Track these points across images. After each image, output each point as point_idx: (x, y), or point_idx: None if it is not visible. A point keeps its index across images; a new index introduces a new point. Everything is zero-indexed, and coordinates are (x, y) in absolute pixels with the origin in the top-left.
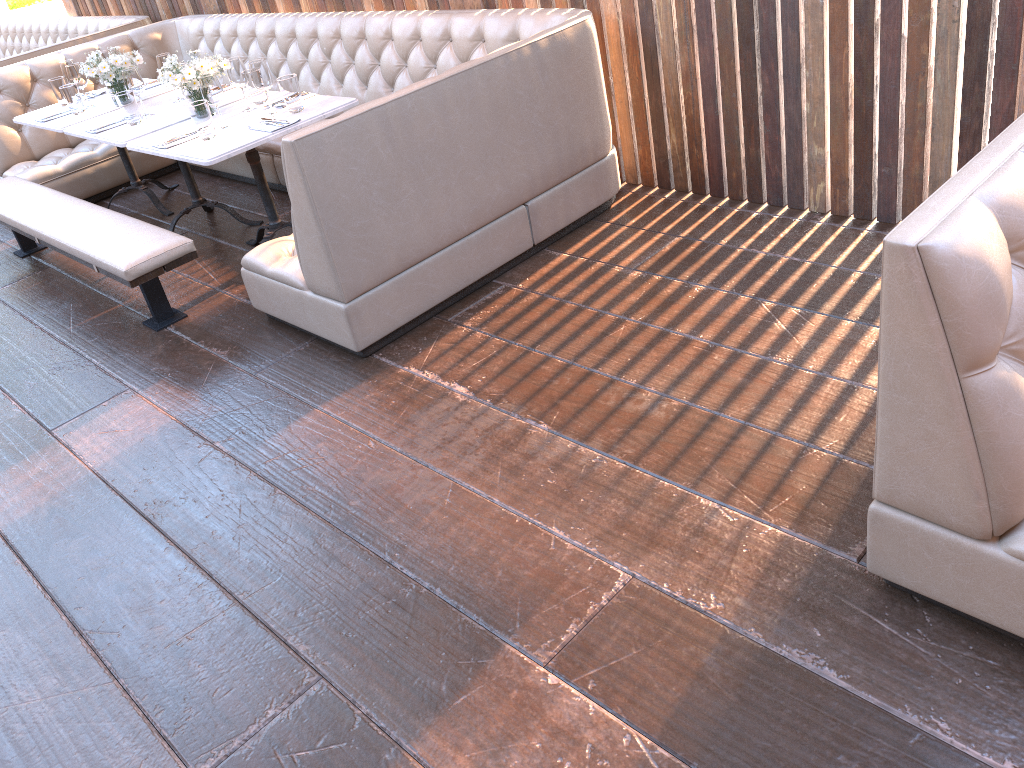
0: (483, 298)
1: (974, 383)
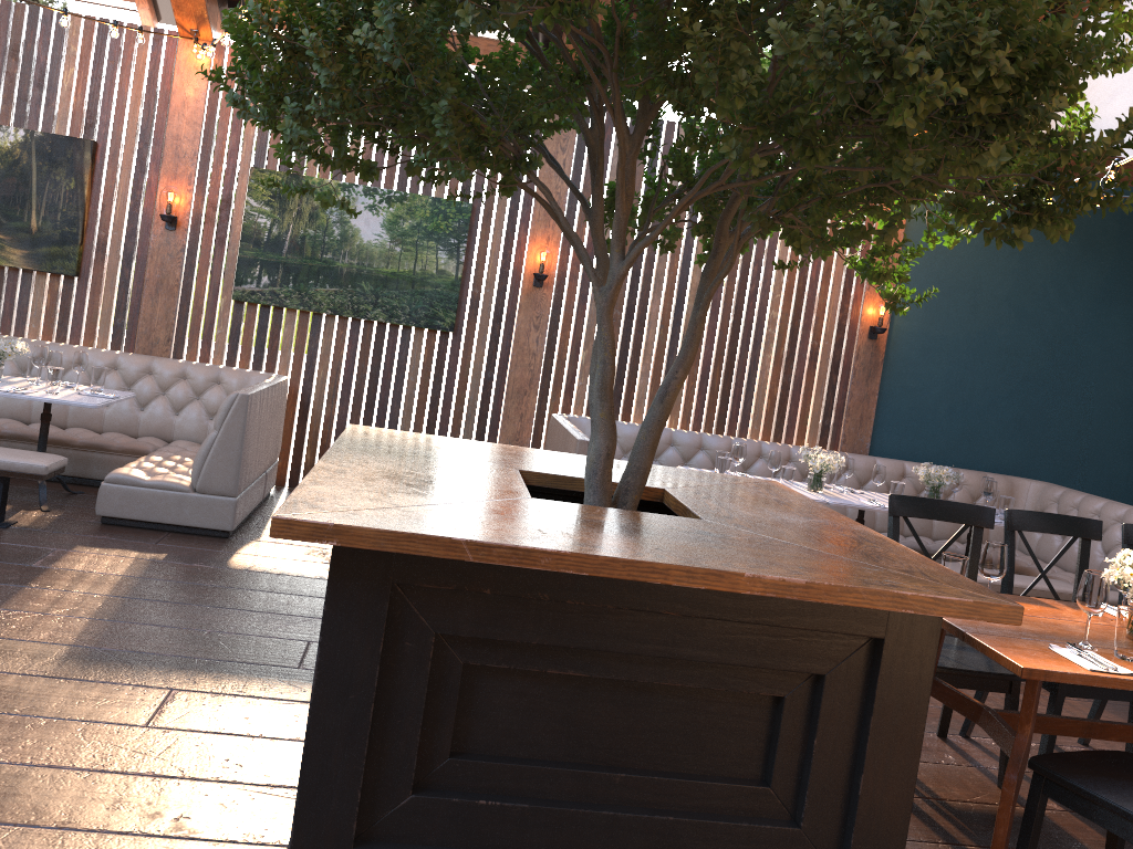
0: (258, 520)
1: None
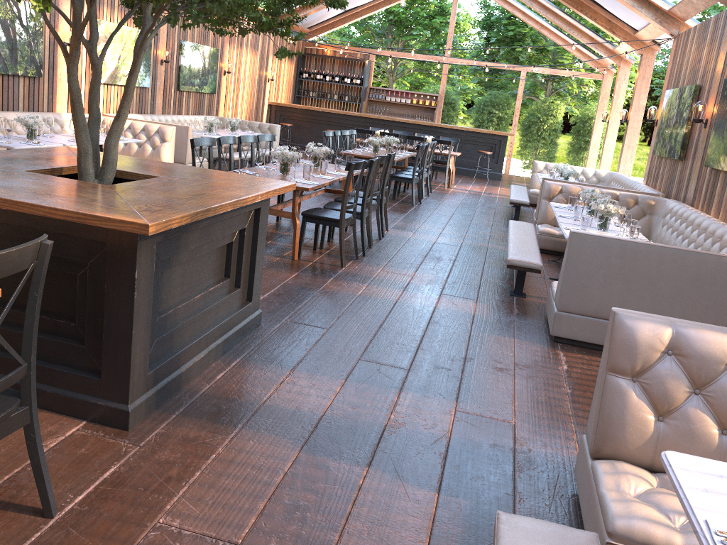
0: None
1: (608, 377)
